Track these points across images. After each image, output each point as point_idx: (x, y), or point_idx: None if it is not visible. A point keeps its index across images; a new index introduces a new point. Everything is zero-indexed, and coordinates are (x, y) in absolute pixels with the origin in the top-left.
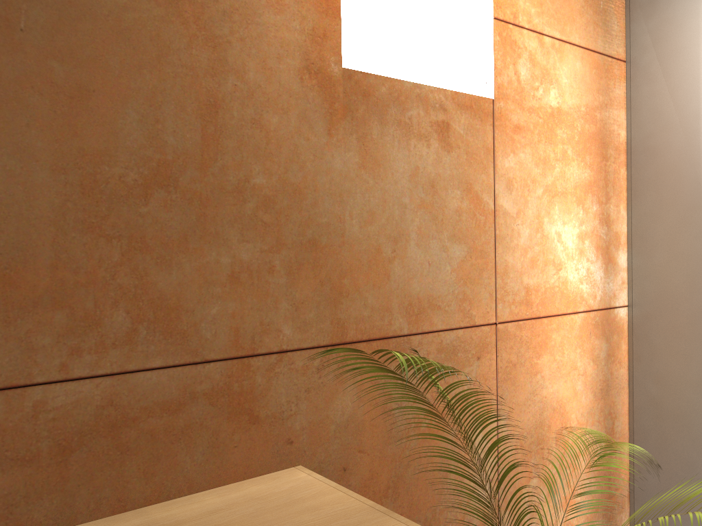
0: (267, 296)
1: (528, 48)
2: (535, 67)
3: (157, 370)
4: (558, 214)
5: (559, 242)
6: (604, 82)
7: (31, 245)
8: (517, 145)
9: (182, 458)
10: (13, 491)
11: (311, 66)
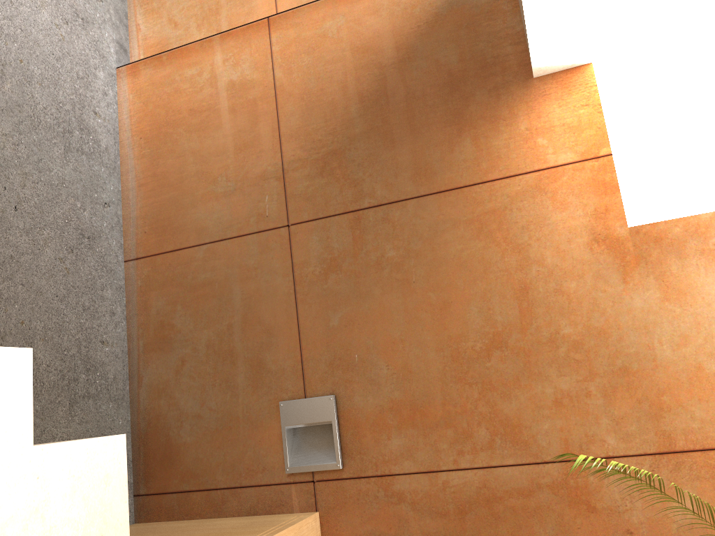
0: (587, 414)
1: None
2: None
3: (510, 467)
4: None
5: None
6: None
7: (430, 393)
8: None
9: (537, 529)
10: (438, 531)
11: (598, 236)
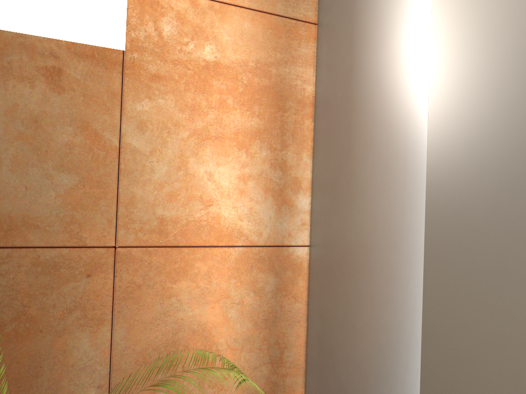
0: None
1: (175, 8)
2: (185, 25)
3: None
4: (210, 156)
5: (211, 181)
6: (284, 41)
7: None
8: (155, 92)
9: None
10: None
11: None
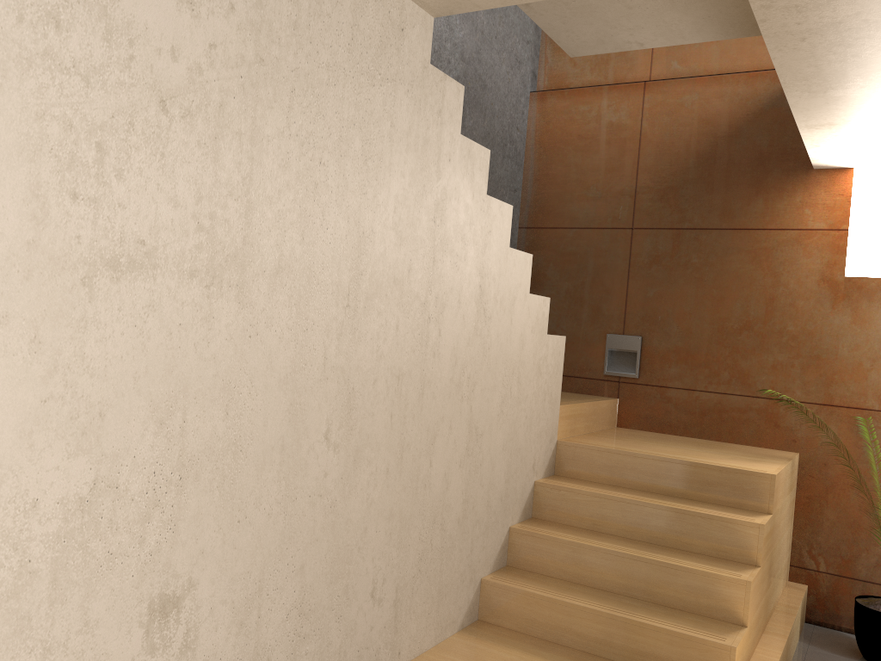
0: (788, 376)
1: None
2: None
3: (737, 395)
4: None
5: None
6: None
7: (700, 347)
8: None
9: (743, 430)
10: (686, 421)
11: (824, 278)
